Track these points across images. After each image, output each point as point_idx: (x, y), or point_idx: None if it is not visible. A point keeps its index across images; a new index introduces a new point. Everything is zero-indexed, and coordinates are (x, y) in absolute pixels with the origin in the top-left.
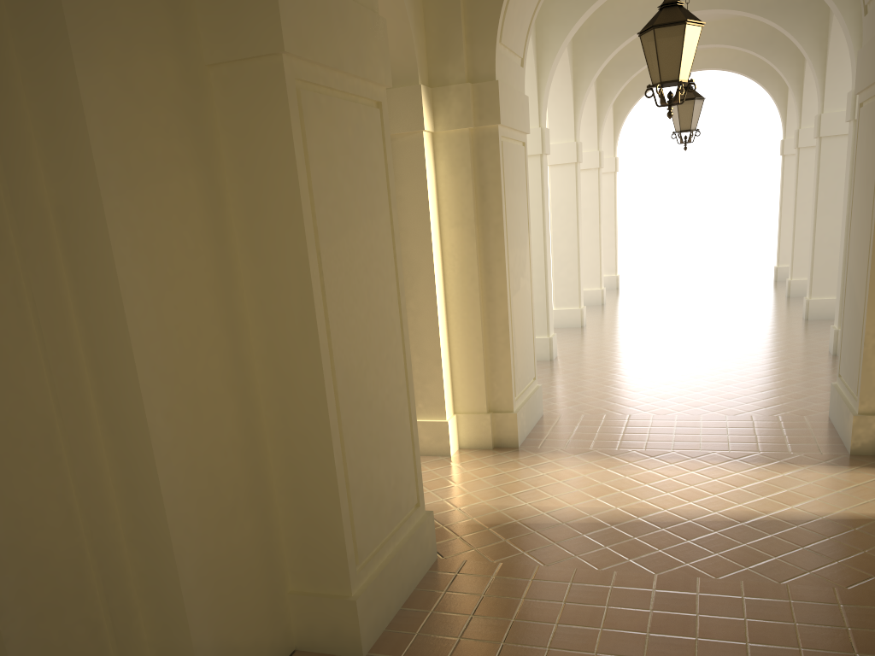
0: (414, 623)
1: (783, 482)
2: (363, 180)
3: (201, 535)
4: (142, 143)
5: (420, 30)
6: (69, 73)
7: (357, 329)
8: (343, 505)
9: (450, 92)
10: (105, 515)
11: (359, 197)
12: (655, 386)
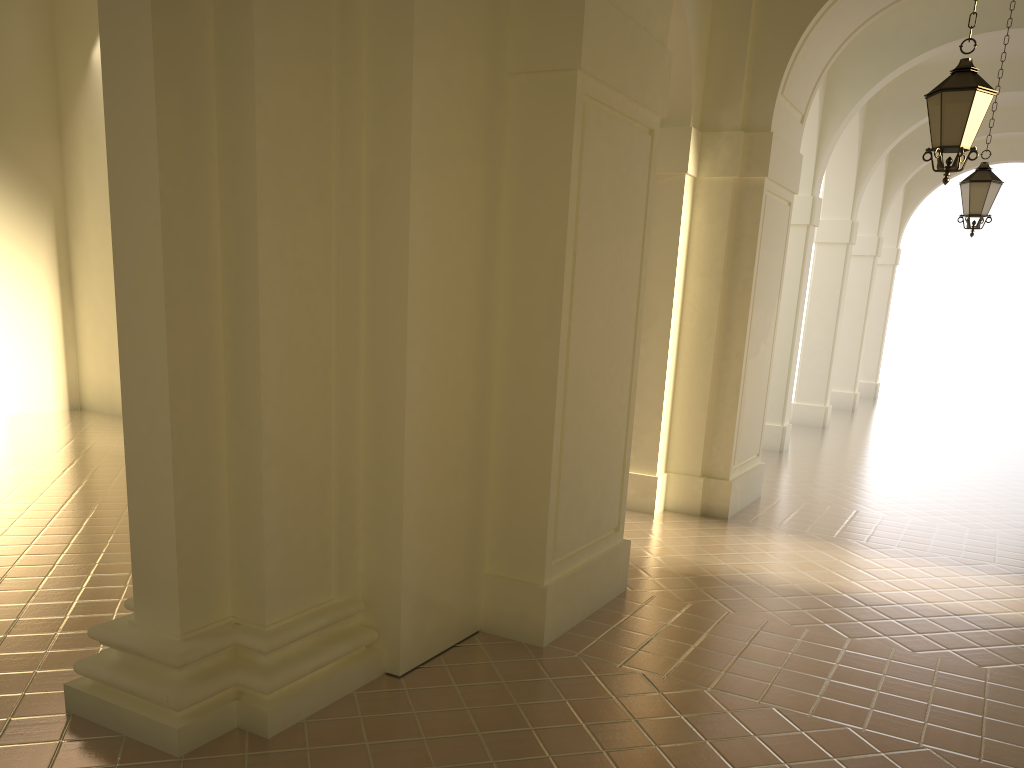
0: (596, 632)
1: (1012, 591)
2: (624, 199)
3: (426, 485)
4: (447, 130)
5: (701, 73)
6: (407, 63)
7: (594, 335)
8: (551, 494)
9: (721, 139)
10: (352, 447)
11: (618, 213)
12: (894, 491)
